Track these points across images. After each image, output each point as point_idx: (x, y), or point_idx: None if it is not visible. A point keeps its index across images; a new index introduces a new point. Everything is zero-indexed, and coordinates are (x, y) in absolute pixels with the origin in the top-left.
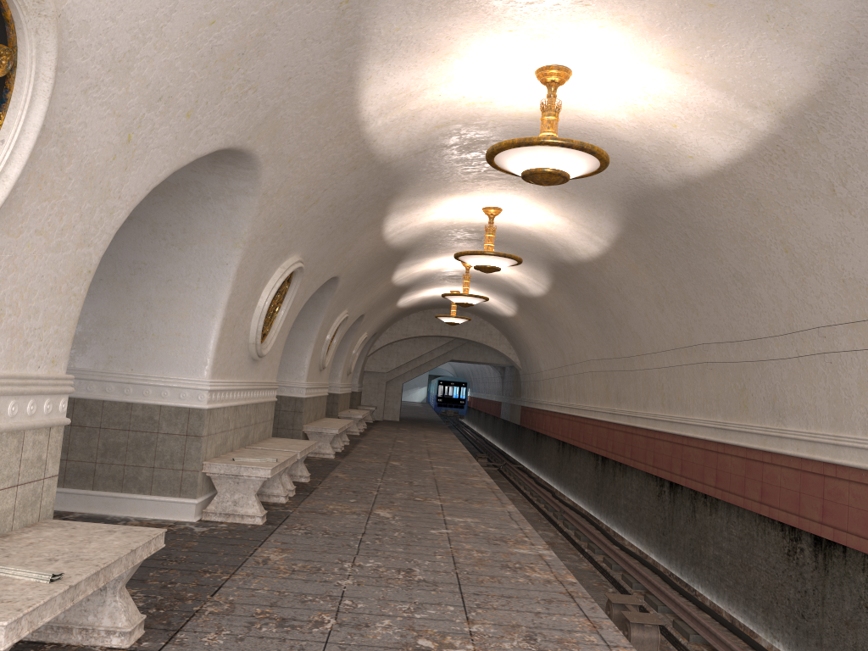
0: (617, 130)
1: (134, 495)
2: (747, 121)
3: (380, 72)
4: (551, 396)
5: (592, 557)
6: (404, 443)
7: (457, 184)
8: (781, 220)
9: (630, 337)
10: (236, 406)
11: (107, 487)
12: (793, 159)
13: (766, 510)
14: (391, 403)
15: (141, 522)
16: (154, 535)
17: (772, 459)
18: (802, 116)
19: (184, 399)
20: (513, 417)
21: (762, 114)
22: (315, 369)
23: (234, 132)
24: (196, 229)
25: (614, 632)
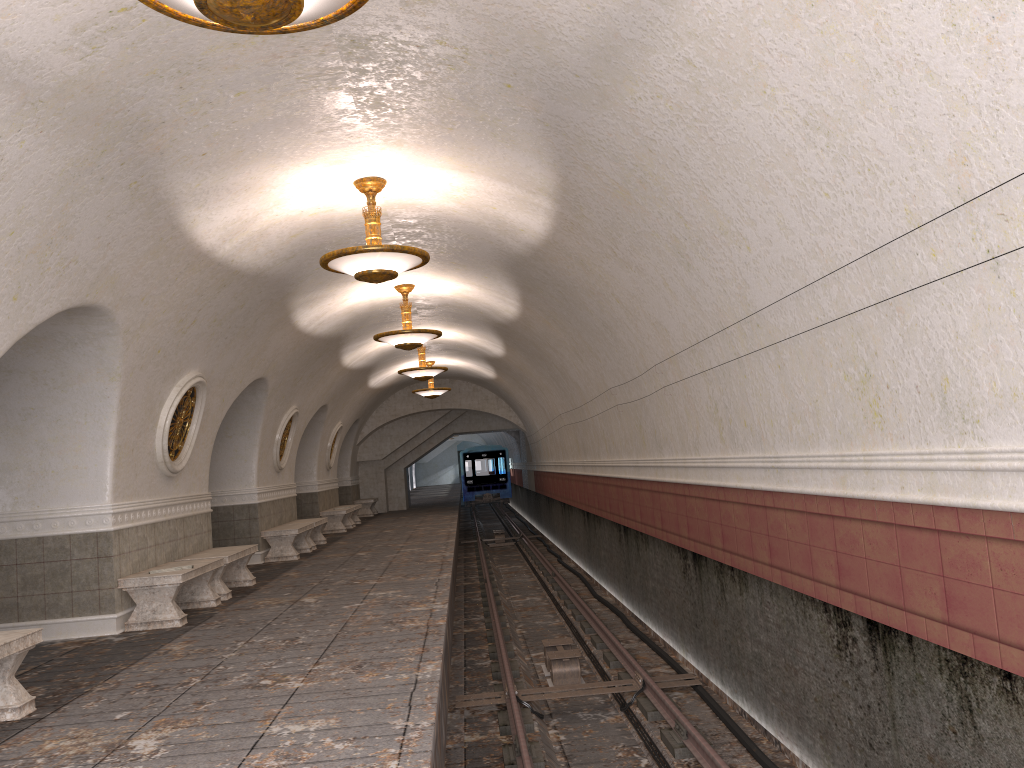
0: (457, 214)
1: (57, 620)
2: (536, 202)
3: (202, 214)
4: (549, 456)
5: (565, 612)
6: (390, 532)
7: None
8: (603, 277)
9: (575, 388)
10: (153, 523)
11: (31, 617)
12: (581, 229)
13: (665, 536)
14: (394, 492)
15: (65, 642)
16: (29, 632)
17: (662, 487)
18: (564, 198)
19: (90, 525)
20: (530, 484)
21: (541, 197)
22: (269, 471)
23: (68, 296)
24: (72, 371)
25: (435, 652)
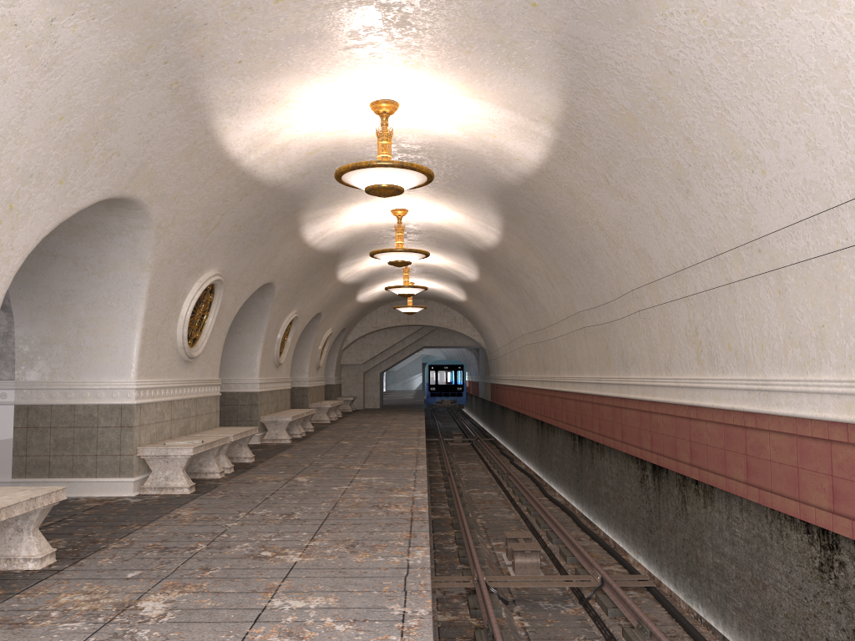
0: (458, 141)
1: (83, 479)
2: (537, 131)
3: (232, 123)
4: (507, 371)
5: (520, 508)
6: (368, 426)
7: (356, 194)
8: (590, 205)
9: (541, 311)
10: (170, 401)
11: (60, 475)
12: (577, 158)
13: (625, 447)
14: (370, 392)
15: (88, 499)
16: (54, 489)
17: (625, 403)
18: (566, 126)
19: (116, 398)
20: (486, 395)
21: (543, 125)
22: (270, 365)
23: (109, 186)
24: (109, 259)
25: (422, 538)
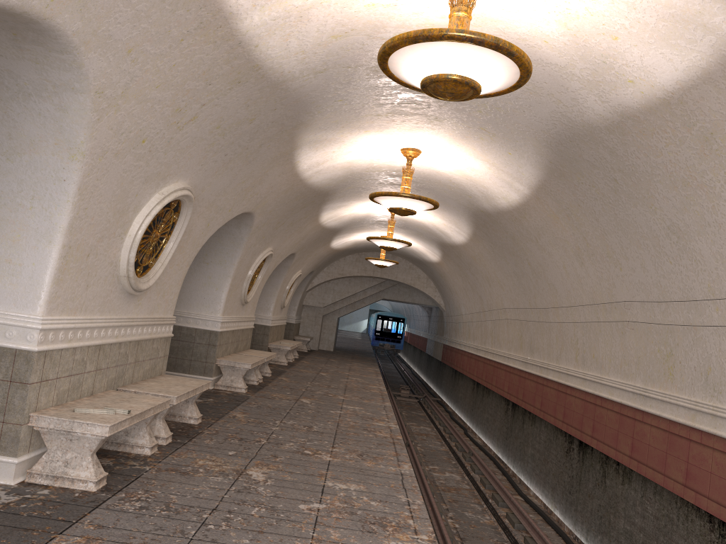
0: (544, 48)
1: None
2: (714, 23)
3: None
4: (469, 338)
5: (495, 509)
6: (326, 377)
7: (370, 118)
8: None
9: (546, 289)
10: (98, 345)
11: None
12: None
13: (692, 496)
14: (326, 335)
15: None
16: None
17: (702, 438)
18: None
19: (10, 338)
20: (436, 353)
21: None
22: (235, 303)
23: None
24: (23, 135)
25: None
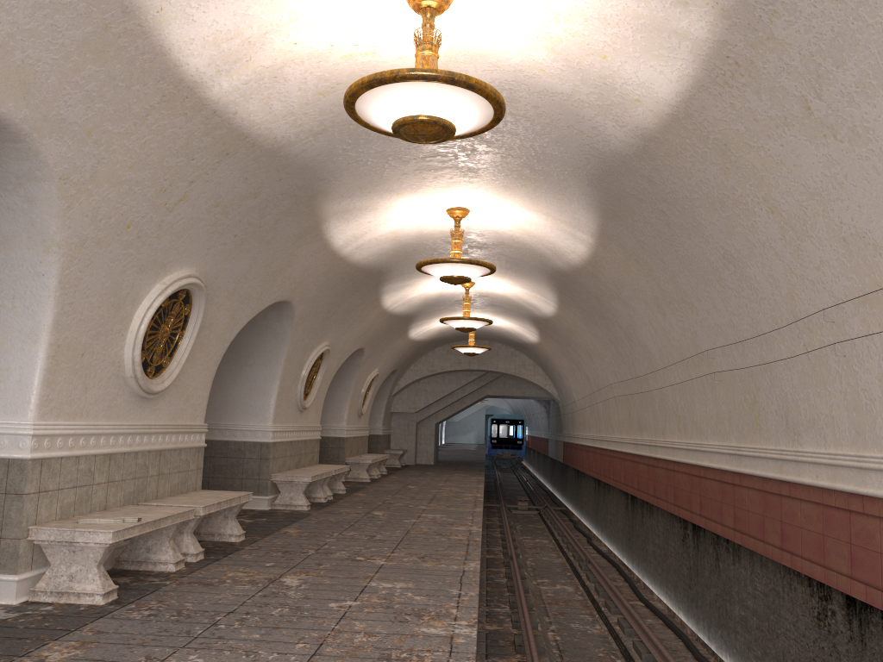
0: (544, 77)
1: None
2: (683, 28)
3: (173, 1)
4: (585, 428)
5: (607, 618)
6: (414, 489)
7: (397, 178)
8: (758, 169)
9: (641, 352)
10: (108, 454)
11: None
12: (752, 74)
13: (788, 559)
14: (424, 446)
15: None
16: None
17: (790, 490)
18: (745, 1)
19: (2, 448)
20: (557, 454)
21: (697, 11)
22: (290, 409)
23: None
24: None
25: None
